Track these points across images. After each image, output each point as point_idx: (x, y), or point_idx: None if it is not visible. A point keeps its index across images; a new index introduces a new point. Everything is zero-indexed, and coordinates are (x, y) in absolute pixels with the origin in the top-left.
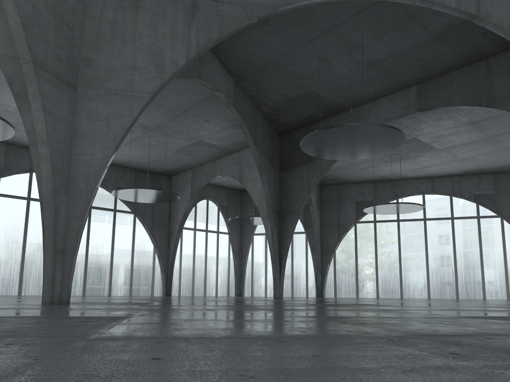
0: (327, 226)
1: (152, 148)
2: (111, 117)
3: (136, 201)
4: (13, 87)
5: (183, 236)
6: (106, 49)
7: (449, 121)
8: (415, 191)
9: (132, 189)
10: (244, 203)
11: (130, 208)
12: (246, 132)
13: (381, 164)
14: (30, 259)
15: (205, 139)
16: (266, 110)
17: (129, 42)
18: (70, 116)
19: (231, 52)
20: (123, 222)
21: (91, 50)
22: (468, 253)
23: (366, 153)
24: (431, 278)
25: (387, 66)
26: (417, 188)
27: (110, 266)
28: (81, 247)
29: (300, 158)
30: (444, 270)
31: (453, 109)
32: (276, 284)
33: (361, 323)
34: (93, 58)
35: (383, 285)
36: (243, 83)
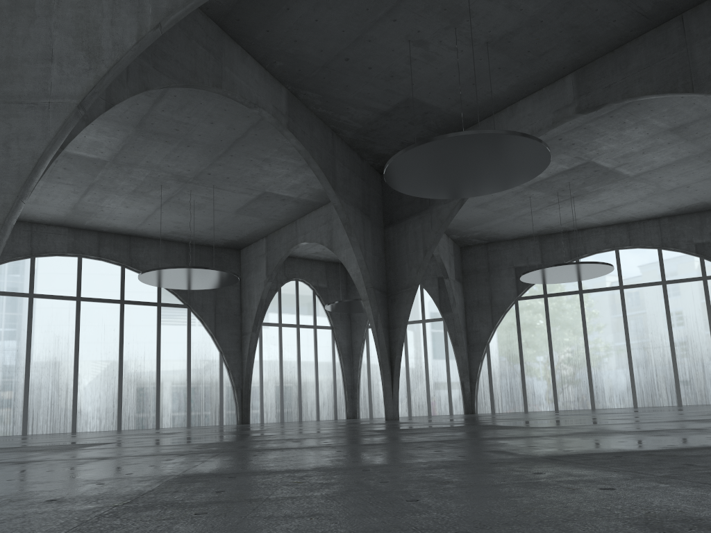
0: (474, 307)
1: (200, 210)
2: (12, 140)
3: (179, 287)
4: None
5: (262, 335)
6: (2, 31)
7: (638, 128)
8: (604, 246)
9: (164, 270)
10: (351, 282)
11: (182, 300)
12: (317, 170)
13: (546, 208)
14: (38, 382)
15: (272, 188)
16: (349, 135)
17: (41, 16)
18: None
19: (271, 45)
20: (172, 320)
21: None
22: (693, 334)
23: (494, 183)
24: (636, 376)
25: (521, 45)
26: (606, 240)
27: (157, 385)
28: (112, 361)
29: (411, 205)
30: (655, 363)
31: (641, 109)
32: (387, 399)
33: (154, 506)
34: None
35: (563, 391)
36: (303, 95)
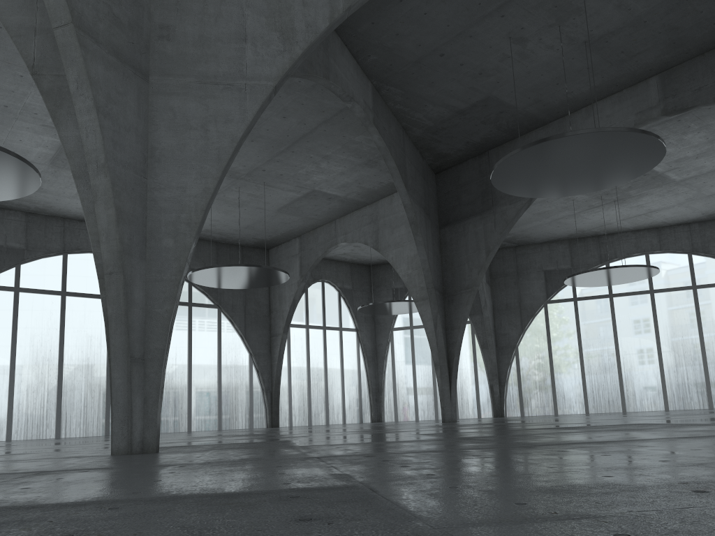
0: (503, 310)
1: (241, 208)
2: (210, 122)
3: (224, 287)
4: (40, 80)
5: (290, 337)
6: (193, 8)
7: (700, 133)
8: (634, 250)
9: (219, 268)
10: (375, 284)
11: (212, 300)
12: (393, 167)
13: (584, 212)
14: (71, 383)
15: (322, 187)
16: (418, 133)
17: None
18: (141, 124)
19: (371, 37)
20: (202, 320)
21: (168, 11)
22: None
23: (594, 183)
24: (667, 379)
25: (617, 45)
26: (637, 245)
27: (188, 387)
28: None
29: (471, 205)
30: (686, 367)
31: (710, 113)
32: (445, 401)
33: None
34: (173, 24)
35: (594, 394)
36: (386, 90)
